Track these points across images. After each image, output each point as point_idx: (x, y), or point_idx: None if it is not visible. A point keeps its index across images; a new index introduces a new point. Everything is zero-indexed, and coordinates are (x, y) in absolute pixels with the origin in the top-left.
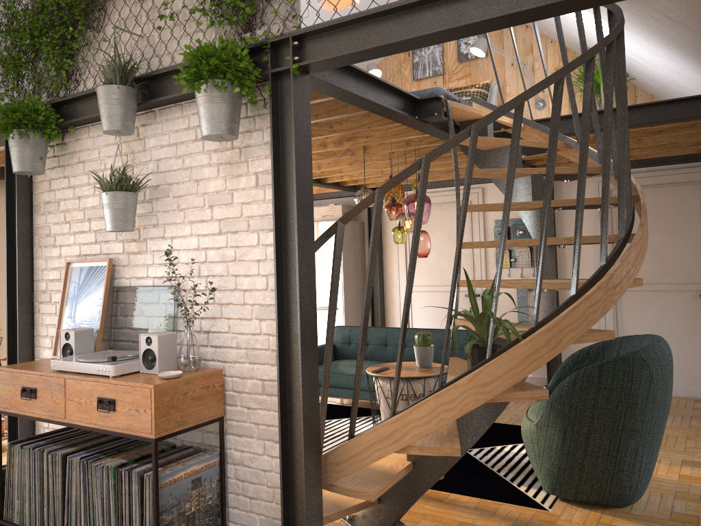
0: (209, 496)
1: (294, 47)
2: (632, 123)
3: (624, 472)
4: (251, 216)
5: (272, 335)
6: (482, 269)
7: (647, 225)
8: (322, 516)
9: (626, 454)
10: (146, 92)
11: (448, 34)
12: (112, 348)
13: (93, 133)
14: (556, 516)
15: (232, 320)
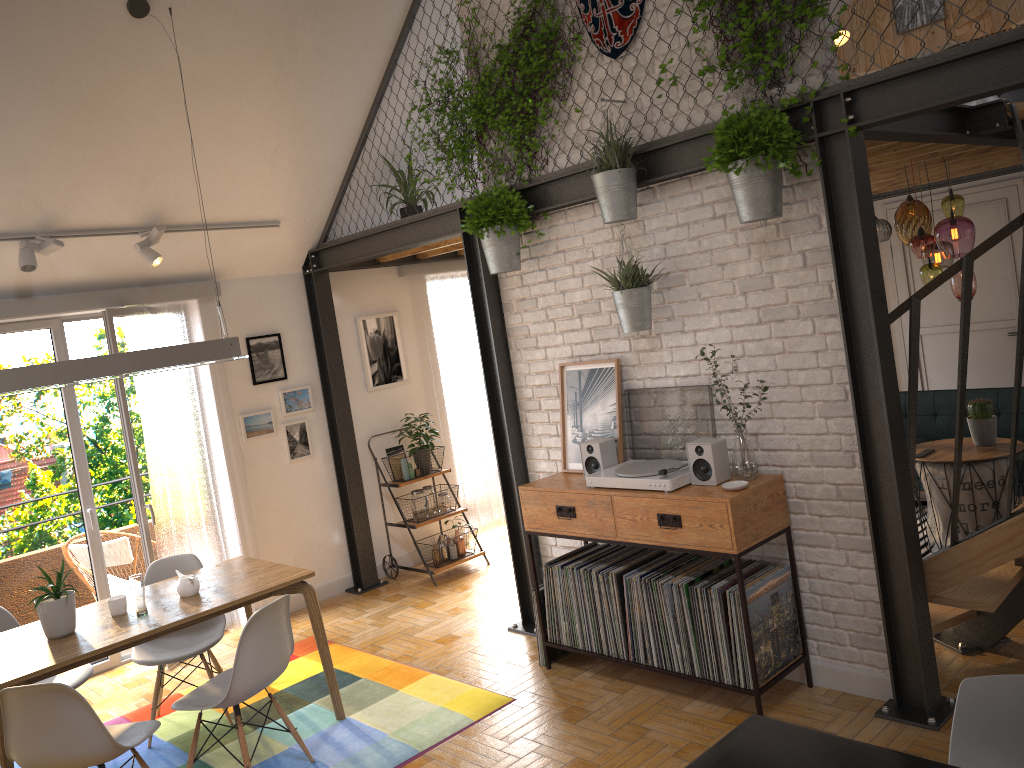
0: (786, 612)
1: (846, 104)
2: None
3: None
4: (800, 301)
5: (844, 435)
6: None
7: None
8: (930, 630)
9: None
10: (642, 167)
11: None
12: (632, 457)
13: (572, 218)
14: None
15: (787, 419)
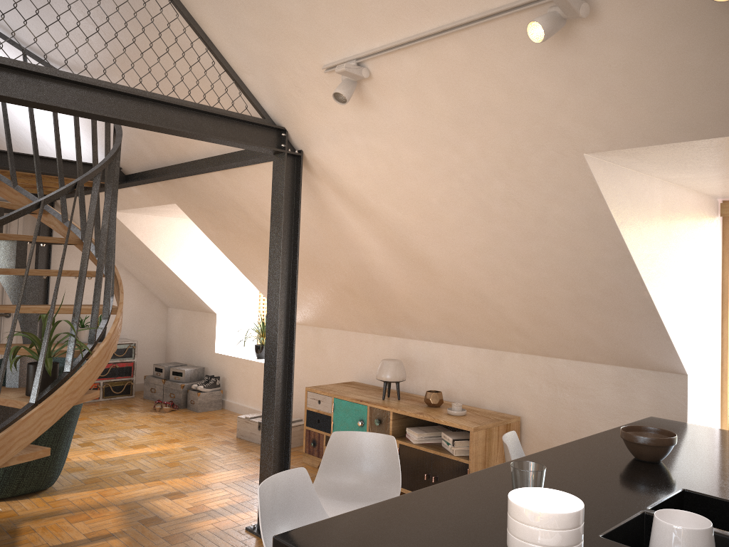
0: None
1: None
2: (42, 171)
3: (59, 457)
4: None
5: None
6: None
7: None
8: None
9: (63, 442)
10: None
11: (115, 120)
12: None
13: None
14: (12, 511)
15: None
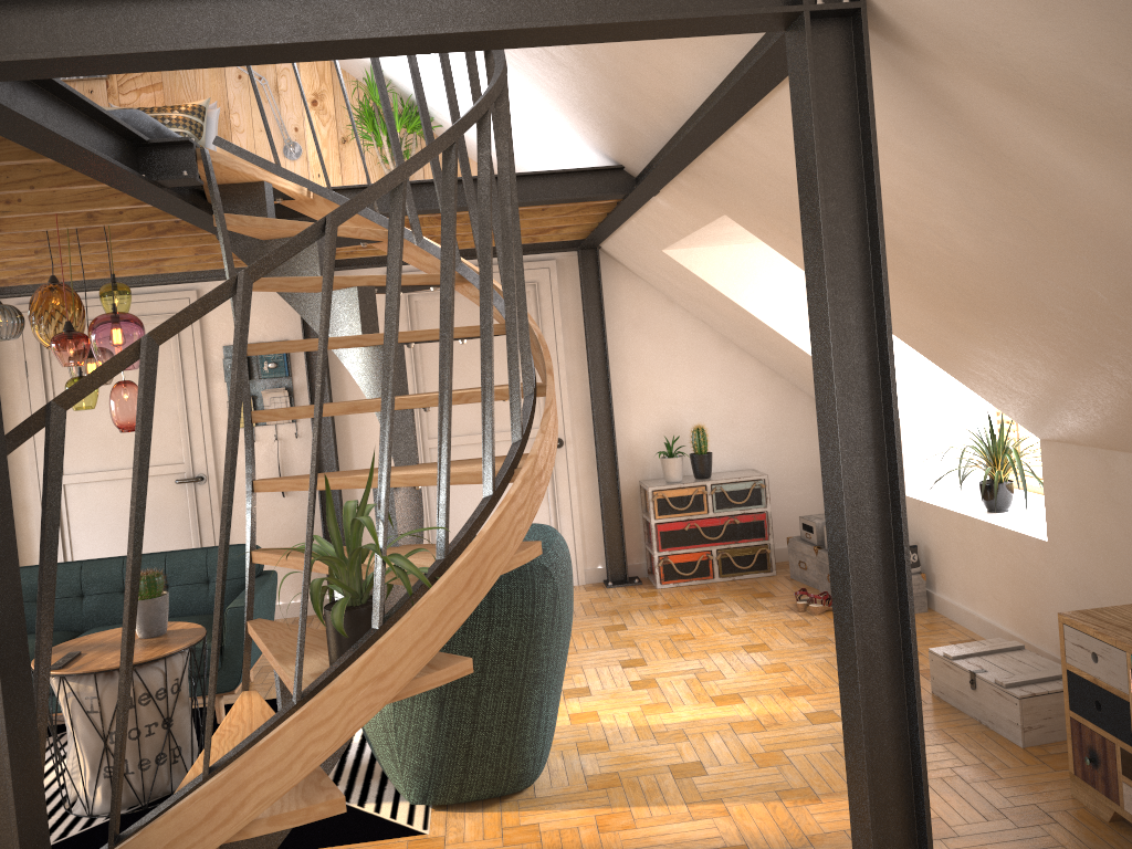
0: None
1: None
2: None
3: (527, 739)
4: None
5: None
6: (207, 432)
7: (464, 347)
8: None
9: (530, 712)
10: None
11: (311, 50)
12: None
13: None
14: (440, 840)
15: None
